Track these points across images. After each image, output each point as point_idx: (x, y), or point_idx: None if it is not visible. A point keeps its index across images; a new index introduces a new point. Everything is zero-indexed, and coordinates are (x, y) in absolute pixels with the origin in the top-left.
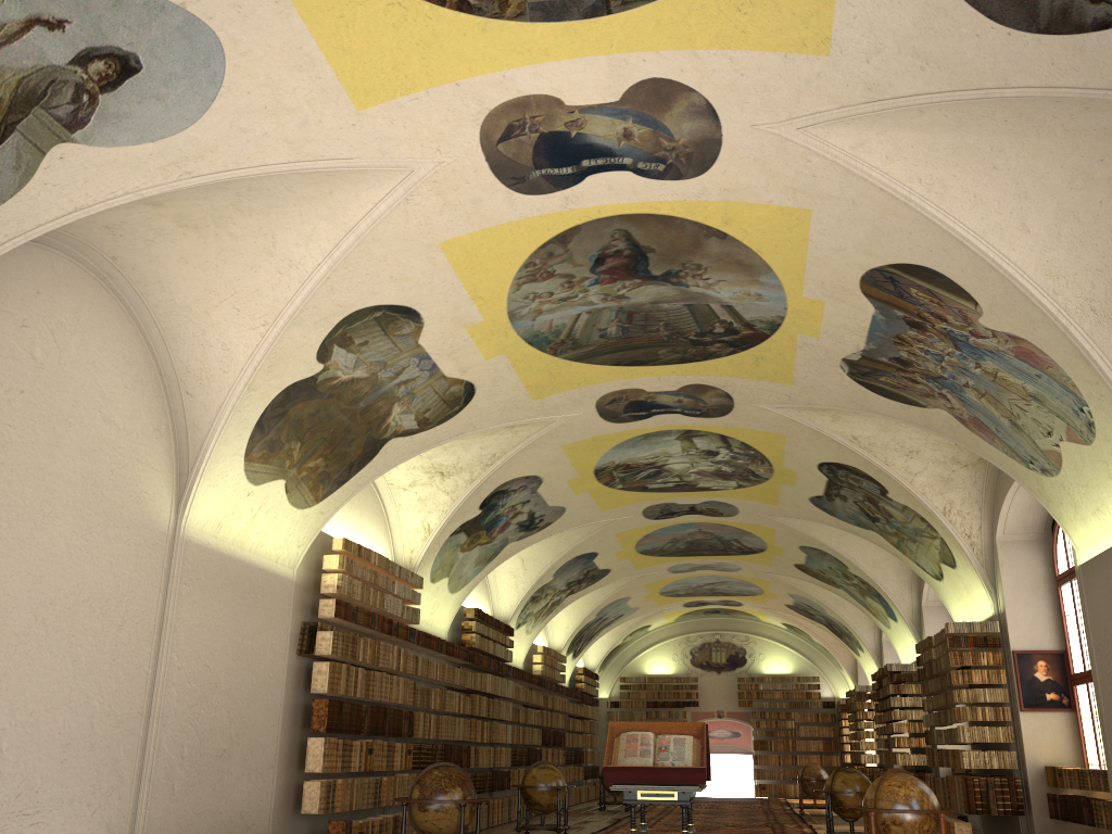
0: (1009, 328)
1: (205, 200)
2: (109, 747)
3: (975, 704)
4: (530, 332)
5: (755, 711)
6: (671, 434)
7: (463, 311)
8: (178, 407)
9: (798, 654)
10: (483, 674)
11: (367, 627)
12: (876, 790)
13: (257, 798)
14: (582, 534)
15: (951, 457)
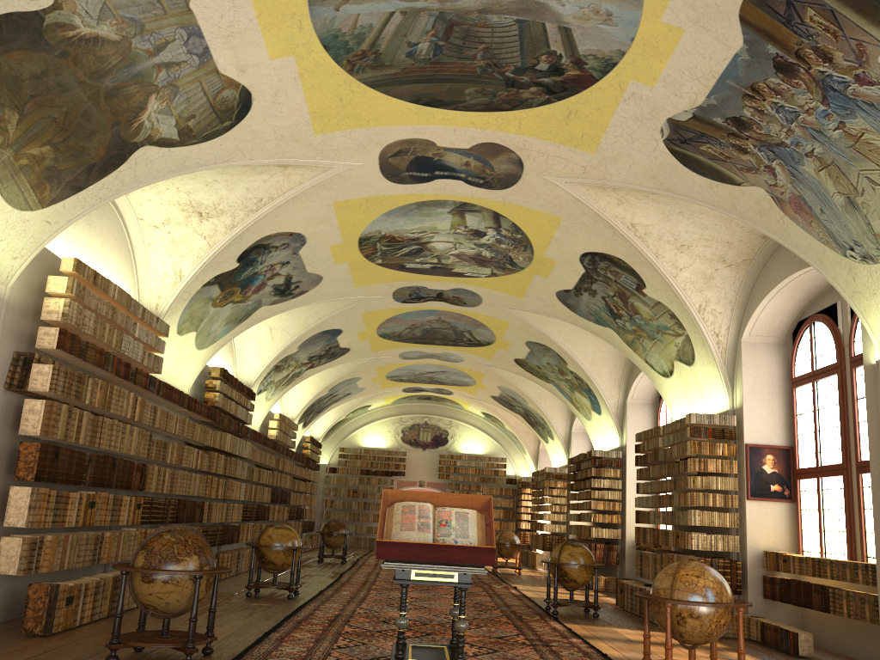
0: None
1: None
2: None
3: (687, 490)
4: (329, 30)
5: (451, 483)
6: (446, 206)
7: None
8: None
9: (491, 438)
10: (223, 433)
11: (99, 367)
12: (673, 579)
13: None
14: (332, 309)
15: (719, 256)
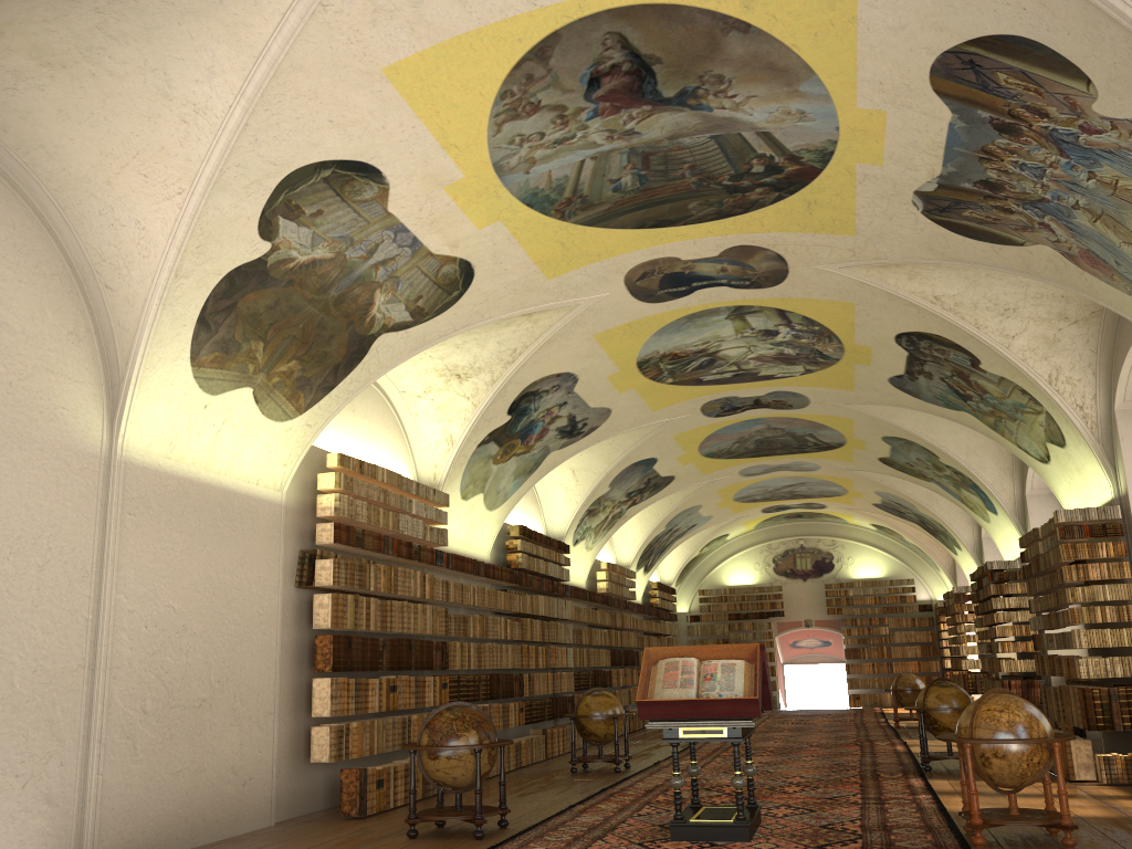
0: None
1: (58, 22)
2: (39, 708)
3: (1092, 602)
4: (526, 190)
5: (845, 619)
6: (720, 313)
7: (435, 165)
8: (99, 305)
9: (890, 556)
10: (534, 596)
11: (378, 552)
12: (972, 716)
13: (254, 750)
14: (636, 439)
15: (1057, 313)
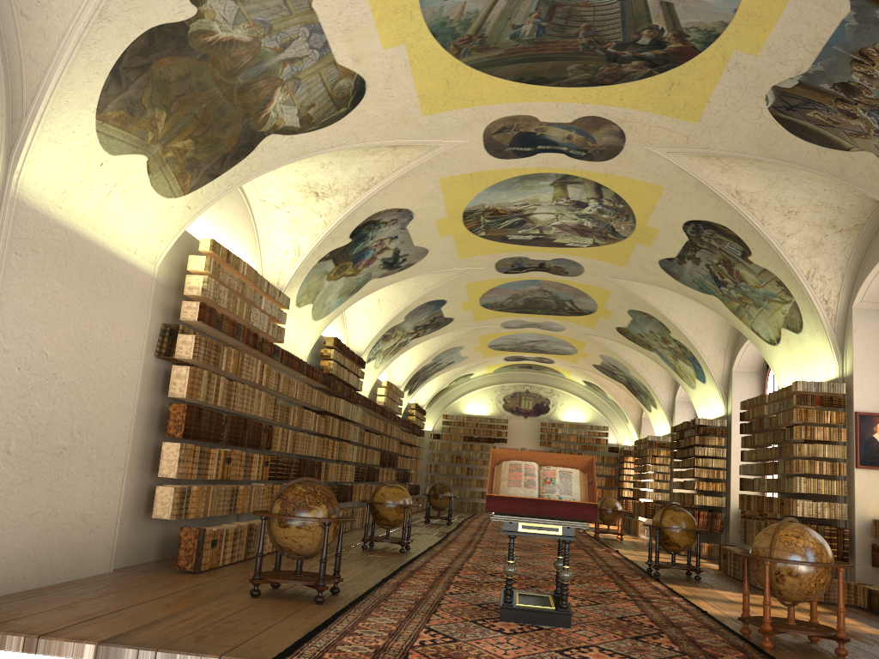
0: None
1: None
2: None
3: (793, 458)
4: (437, 18)
5: (552, 451)
6: (548, 179)
7: None
8: (10, 33)
9: (593, 407)
10: (337, 399)
11: (232, 337)
12: (772, 539)
13: (103, 501)
14: (437, 281)
15: (829, 221)
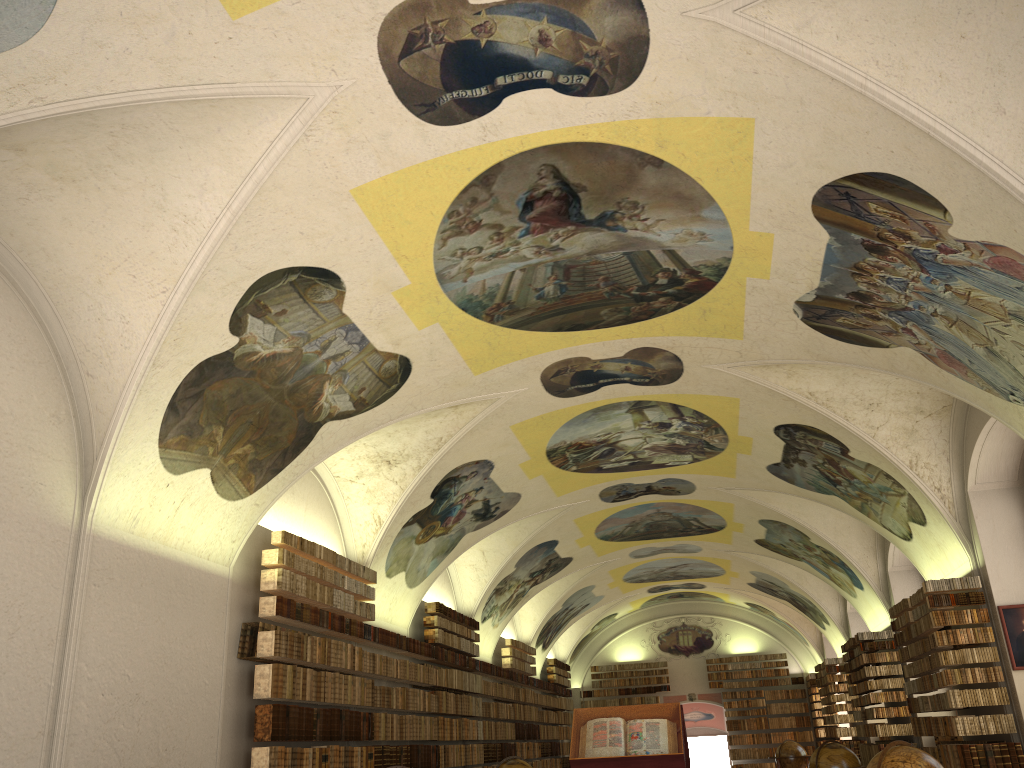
0: (984, 235)
1: (76, 143)
2: None
3: (959, 666)
4: (463, 296)
5: (725, 692)
6: (621, 407)
7: (387, 272)
8: (79, 391)
9: (763, 632)
10: (449, 670)
11: (315, 624)
12: (878, 767)
13: None
14: (541, 522)
15: (914, 407)
